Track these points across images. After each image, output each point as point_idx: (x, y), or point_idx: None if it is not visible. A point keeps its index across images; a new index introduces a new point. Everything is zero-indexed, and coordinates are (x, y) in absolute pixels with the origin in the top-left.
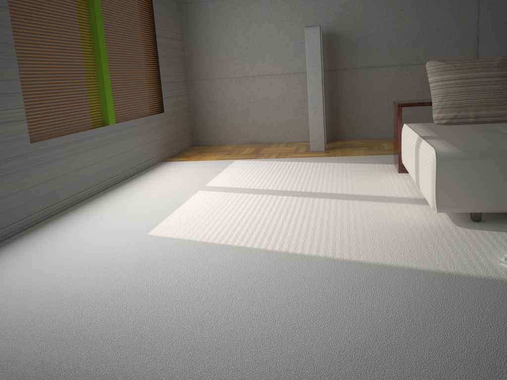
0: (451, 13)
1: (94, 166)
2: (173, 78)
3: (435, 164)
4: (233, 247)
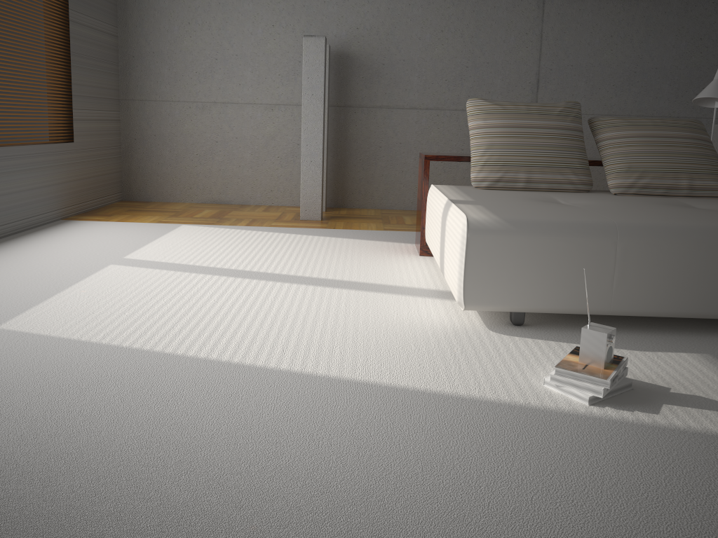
0: (506, 44)
1: None
2: (94, 92)
3: (466, 237)
4: (143, 352)
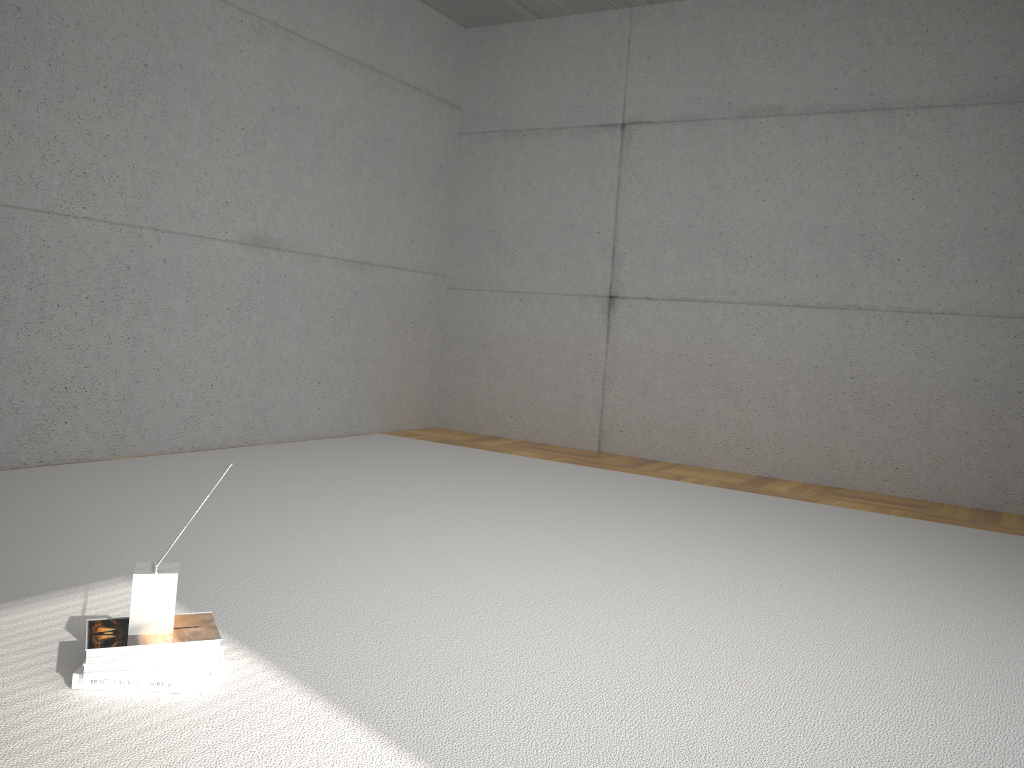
0: None
1: None
2: None
3: None
4: None
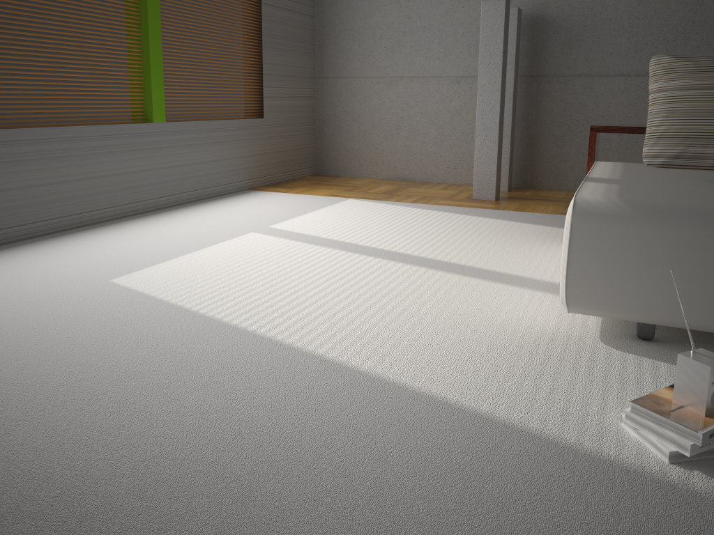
0: None
1: (116, 178)
2: (287, 71)
3: (570, 222)
4: (203, 317)
